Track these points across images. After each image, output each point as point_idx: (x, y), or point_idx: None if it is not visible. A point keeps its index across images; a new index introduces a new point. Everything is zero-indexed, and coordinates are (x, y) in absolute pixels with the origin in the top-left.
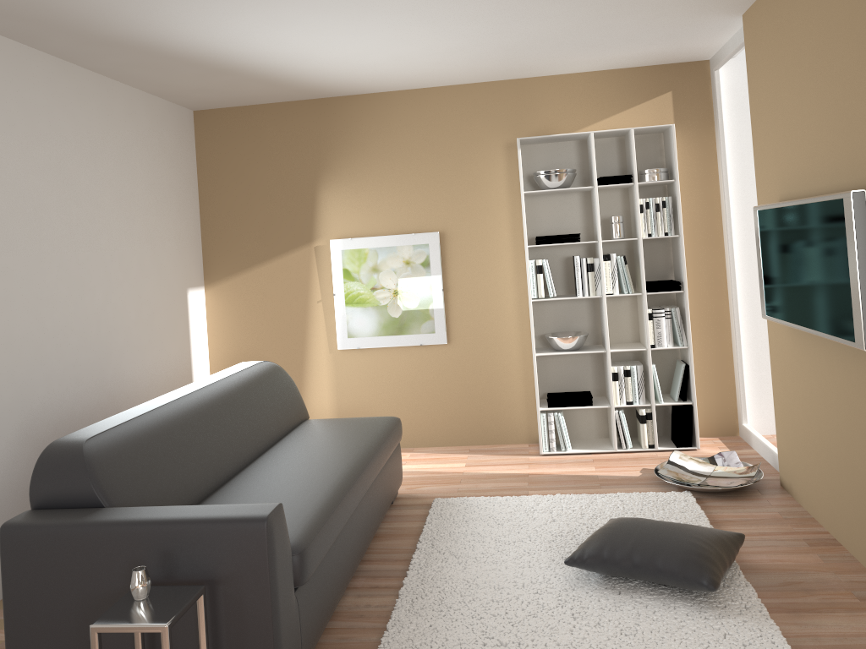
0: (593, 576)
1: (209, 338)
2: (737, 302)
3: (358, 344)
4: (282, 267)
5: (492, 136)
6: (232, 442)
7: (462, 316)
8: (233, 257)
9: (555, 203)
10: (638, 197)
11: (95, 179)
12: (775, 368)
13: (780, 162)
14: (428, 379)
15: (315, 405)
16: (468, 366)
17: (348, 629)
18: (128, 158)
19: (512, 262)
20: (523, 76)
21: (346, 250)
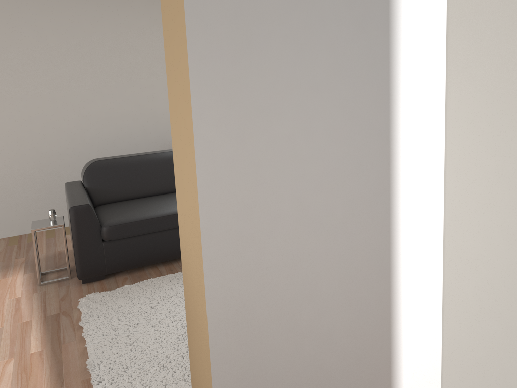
0: None
1: None
2: None
3: None
4: None
5: None
6: None
7: None
8: None
9: None
10: None
11: None
12: None
13: None
14: None
15: None
16: None
17: (158, 272)
18: None
19: None
20: None
21: None
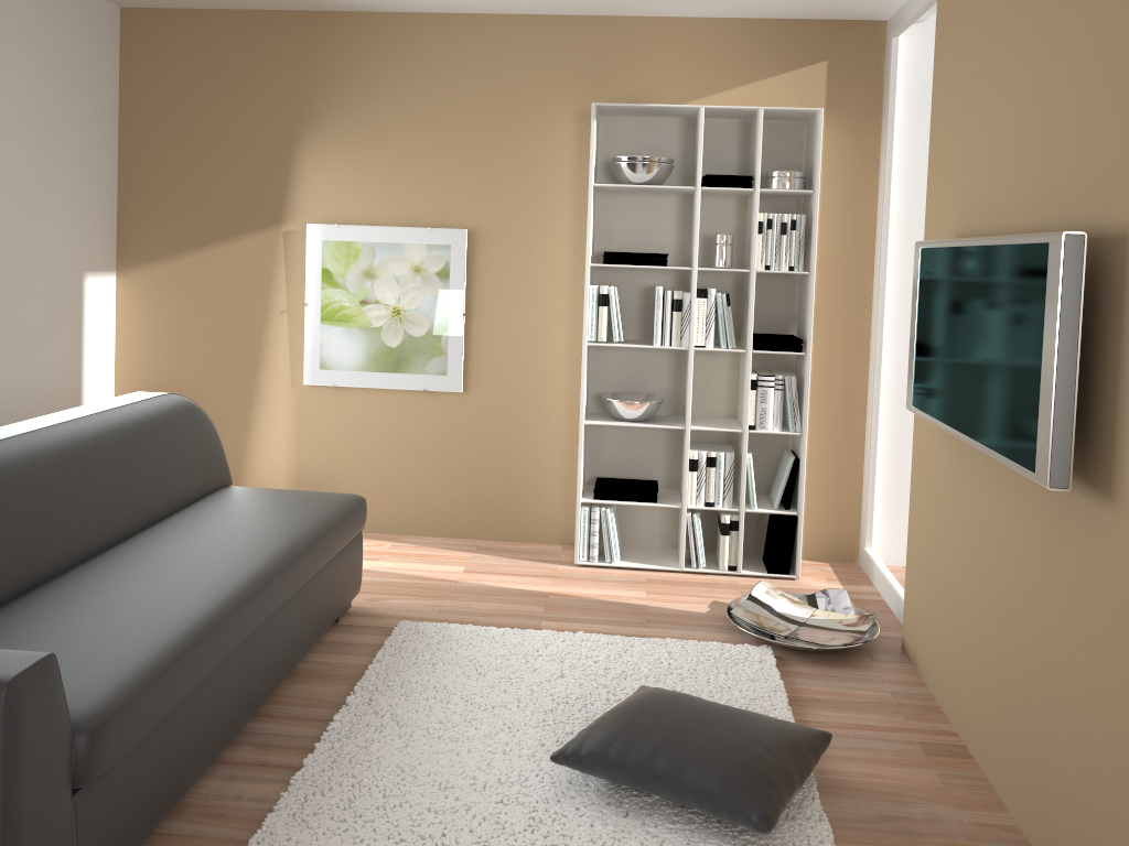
0: (594, 780)
1: (117, 348)
2: (879, 376)
3: (333, 379)
4: (234, 256)
5: (560, 97)
6: (69, 520)
7: (488, 355)
8: (163, 233)
9: (640, 206)
10: (757, 210)
11: None
12: (916, 482)
13: (963, 179)
14: (430, 441)
15: (264, 460)
16: (490, 427)
17: (192, 838)
18: None
19: (568, 285)
20: (615, 13)
21: (329, 241)
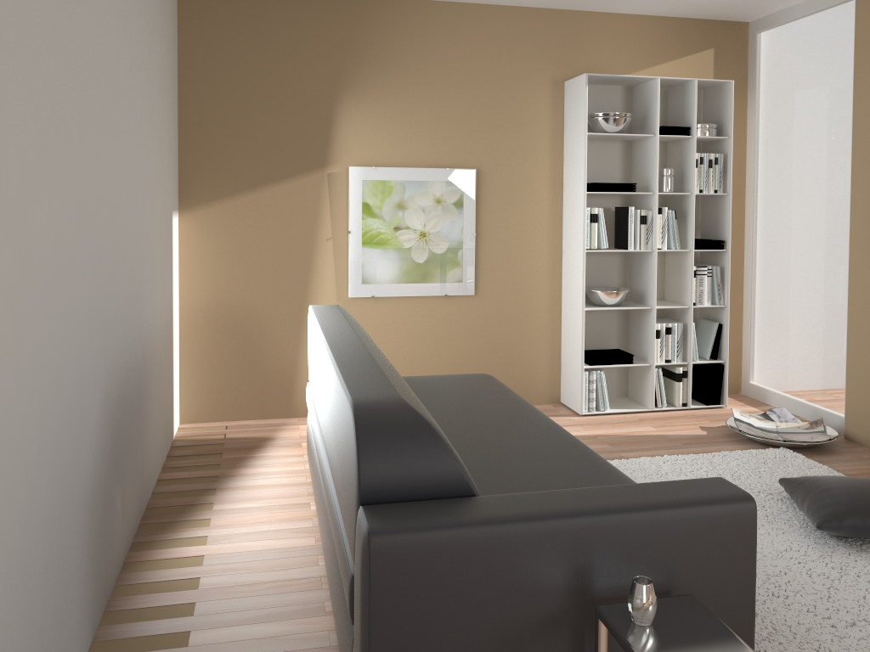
0: (828, 540)
1: (180, 277)
2: (758, 264)
3: (373, 291)
4: (285, 195)
5: (539, 69)
6: None
7: (491, 265)
8: (221, 177)
9: (597, 150)
10: (695, 151)
11: (139, 43)
12: (857, 327)
13: None
14: (449, 334)
15: None
16: (494, 320)
17: None
18: (152, 24)
19: (548, 209)
20: (580, 8)
21: (368, 181)
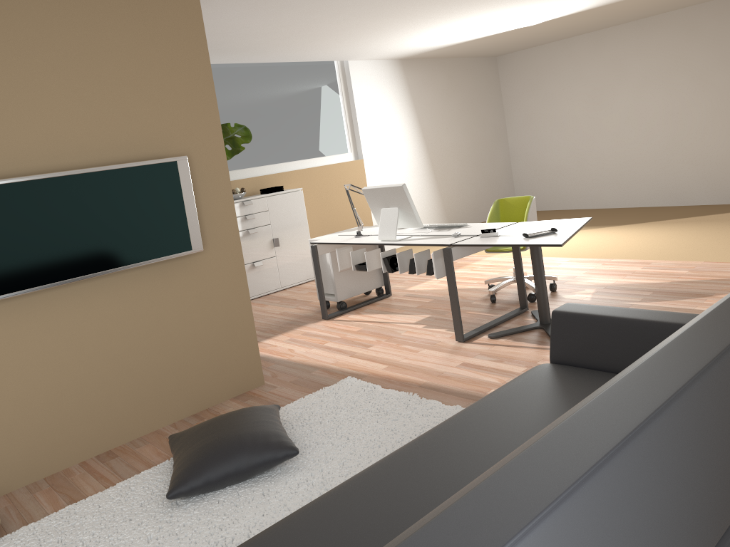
0: (274, 471)
1: None
2: None
3: None
4: None
5: None
6: None
7: None
8: None
9: None
10: None
11: None
12: None
13: None
14: None
15: None
16: None
17: None
18: None
19: None
20: None
21: None
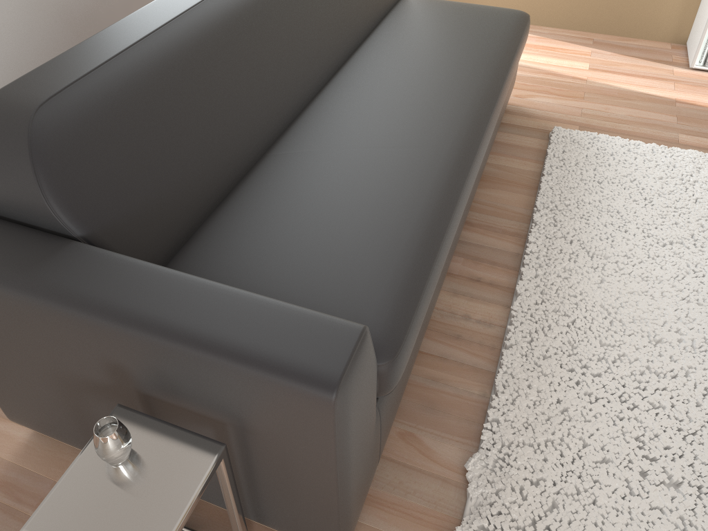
0: None
1: None
2: None
3: None
4: None
5: None
6: (300, 59)
7: None
8: None
9: None
10: None
11: None
12: None
13: None
14: None
15: None
16: None
17: (440, 360)
18: None
19: None
20: None
21: None
